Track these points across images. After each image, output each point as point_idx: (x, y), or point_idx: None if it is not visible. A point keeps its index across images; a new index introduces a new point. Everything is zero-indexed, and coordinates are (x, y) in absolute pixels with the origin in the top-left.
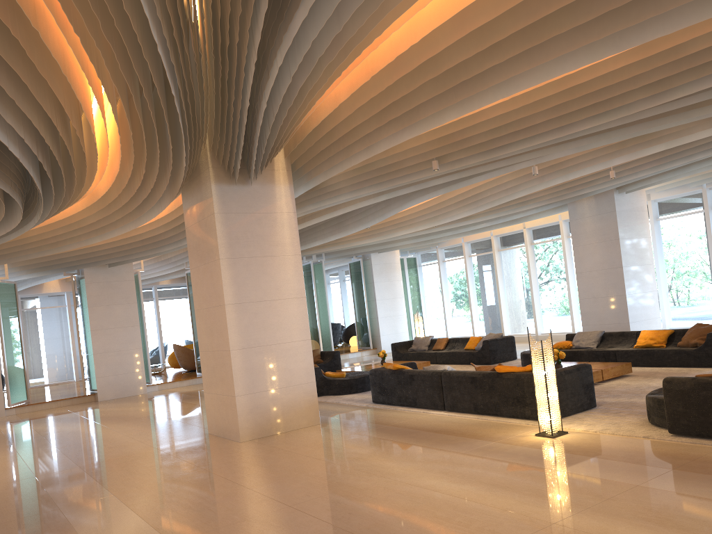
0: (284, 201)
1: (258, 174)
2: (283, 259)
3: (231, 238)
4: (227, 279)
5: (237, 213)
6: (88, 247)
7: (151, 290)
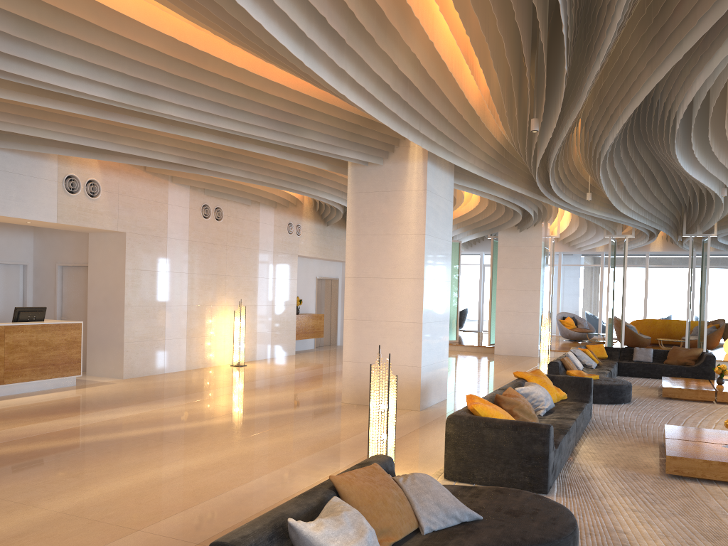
0: (415, 179)
1: (392, 153)
2: (405, 237)
3: (358, 216)
4: (350, 254)
5: (367, 193)
6: (483, 214)
7: (643, 256)
